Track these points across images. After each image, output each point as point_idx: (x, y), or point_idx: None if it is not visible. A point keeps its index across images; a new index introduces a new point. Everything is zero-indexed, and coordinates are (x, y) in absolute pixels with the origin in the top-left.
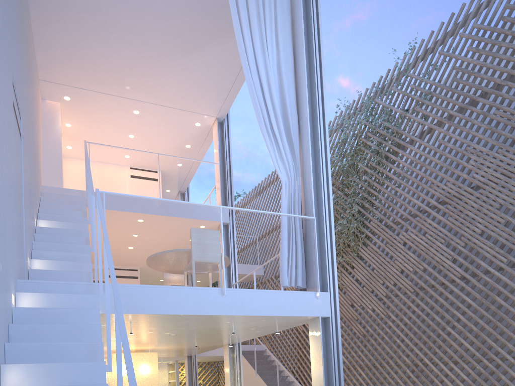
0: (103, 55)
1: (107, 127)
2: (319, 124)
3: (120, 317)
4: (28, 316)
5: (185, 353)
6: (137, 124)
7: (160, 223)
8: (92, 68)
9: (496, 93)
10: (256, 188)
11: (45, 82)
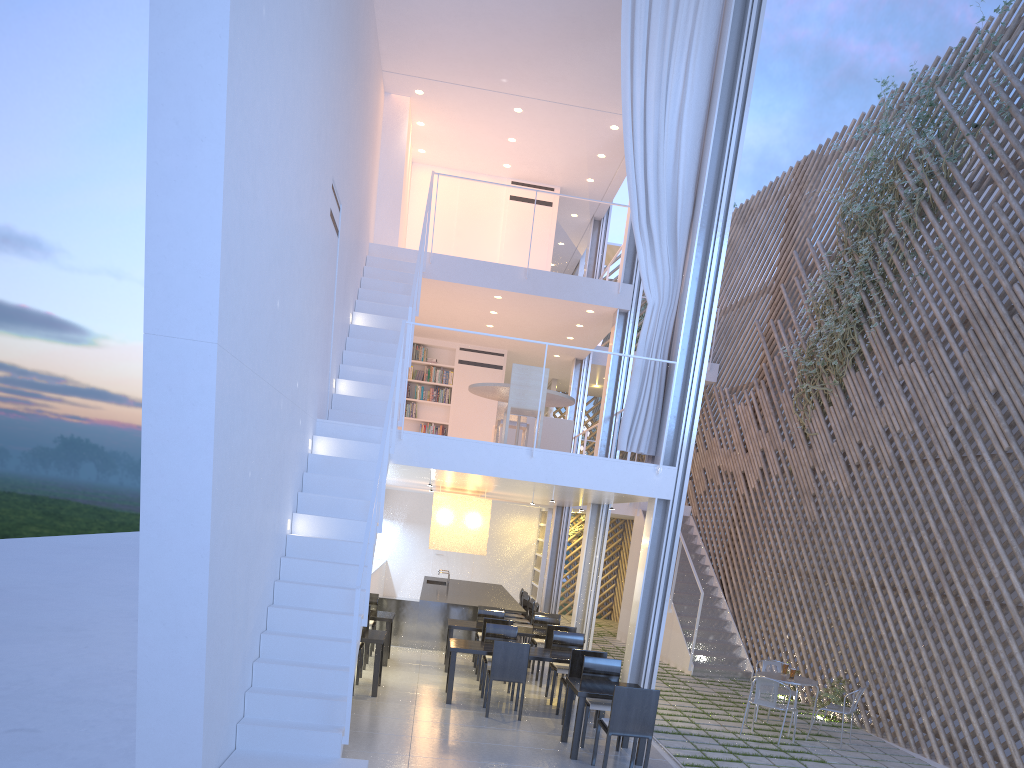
0: (469, 43)
1: (476, 128)
2: (716, 218)
3: (372, 499)
4: (321, 464)
5: (546, 502)
6: (519, 125)
7: (526, 302)
8: (454, 57)
9: None
10: (741, 210)
11: (390, 74)
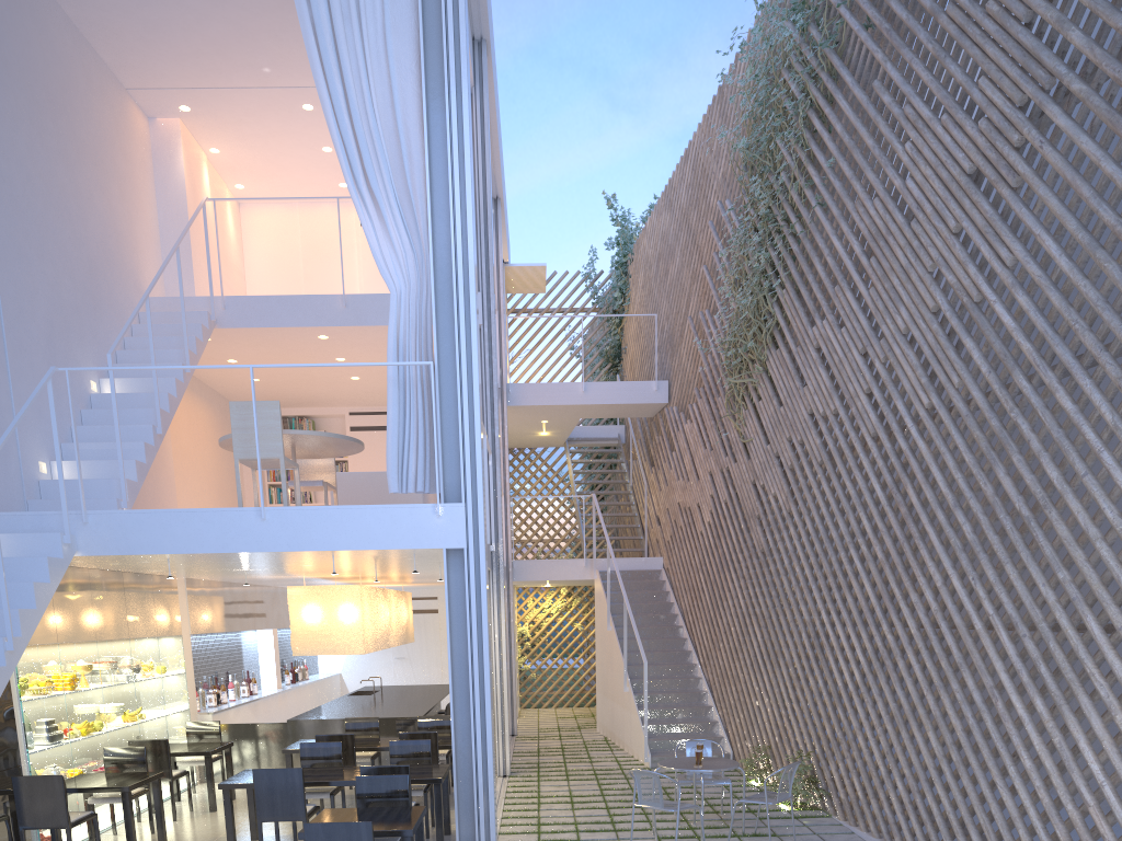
0: (195, 27)
1: (278, 143)
2: (450, 160)
3: None
4: None
5: None
6: (322, 127)
7: (360, 337)
8: (191, 51)
9: None
10: (666, 192)
11: (138, 91)
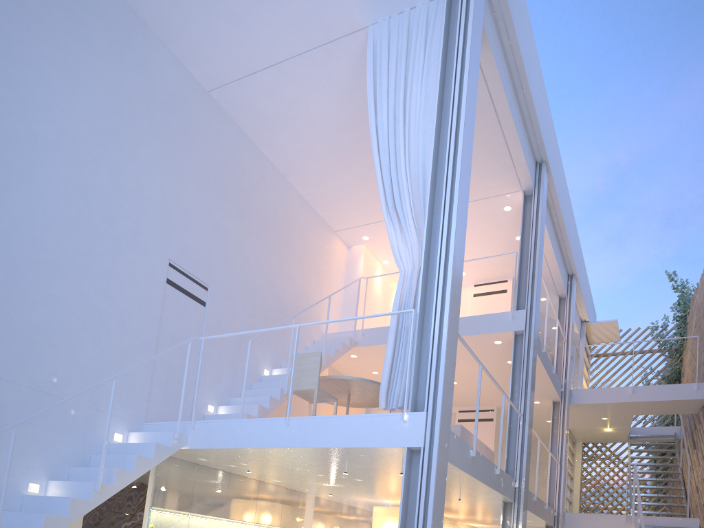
0: (361, 185)
1: None
2: (445, 176)
3: None
4: (116, 450)
5: None
6: None
7: None
8: (362, 201)
9: None
10: None
11: (340, 231)
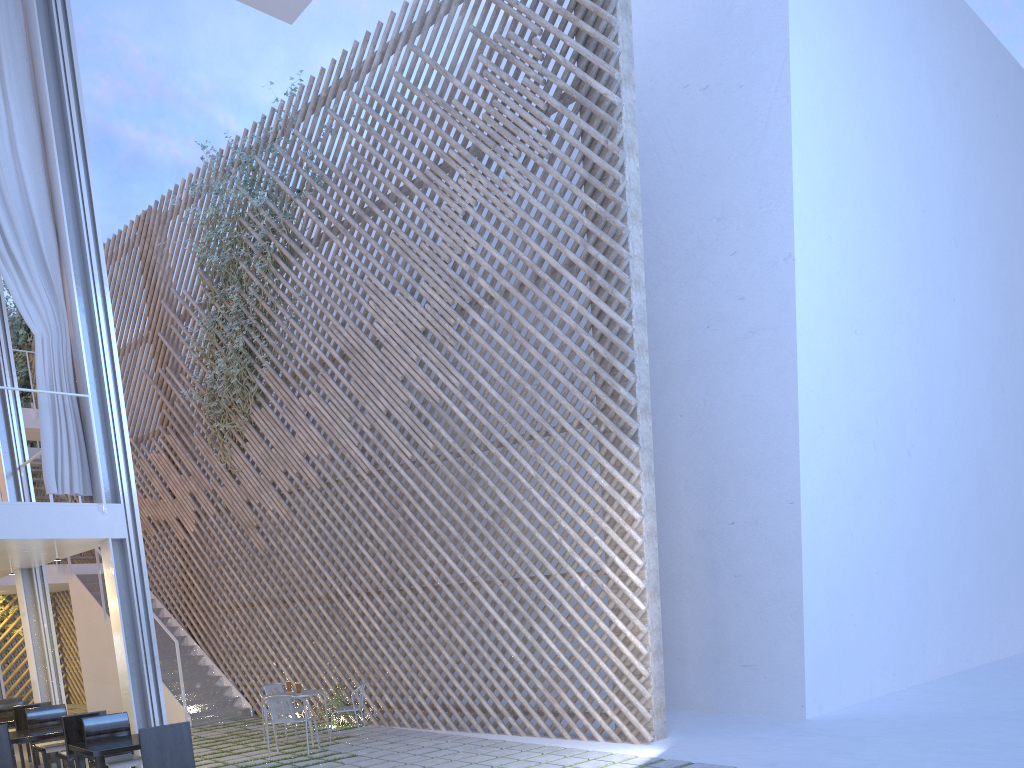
0: None
1: None
2: (88, 249)
3: None
4: None
5: None
6: None
7: None
8: None
9: (392, 207)
10: None
11: None
